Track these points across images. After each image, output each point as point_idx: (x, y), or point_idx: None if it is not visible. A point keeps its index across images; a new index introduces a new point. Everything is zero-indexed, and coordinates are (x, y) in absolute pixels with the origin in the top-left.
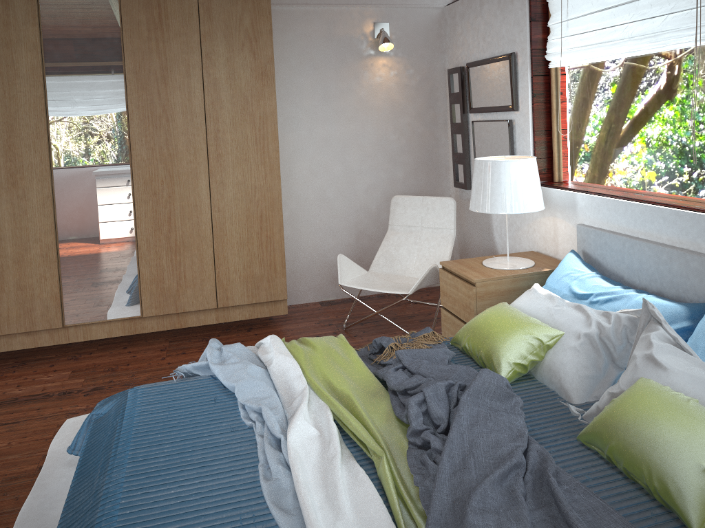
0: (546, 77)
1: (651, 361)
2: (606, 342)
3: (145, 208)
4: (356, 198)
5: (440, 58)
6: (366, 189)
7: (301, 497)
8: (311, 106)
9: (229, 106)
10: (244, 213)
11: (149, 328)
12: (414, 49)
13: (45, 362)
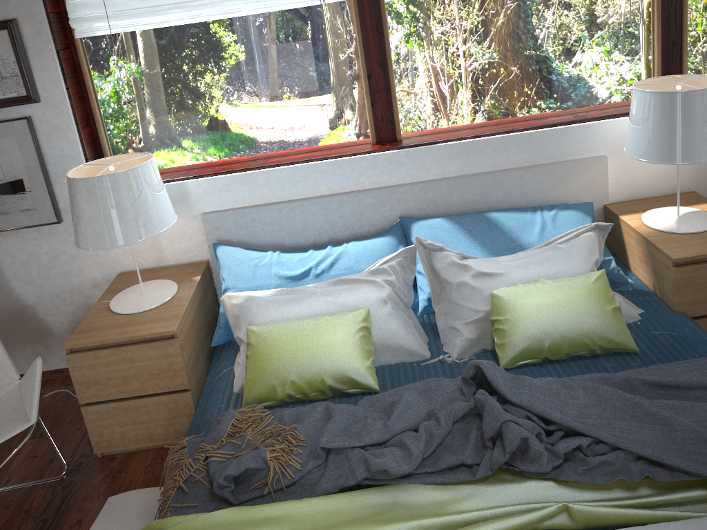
0: (69, 50)
1: (484, 276)
2: (397, 293)
3: None
4: None
5: None
6: None
7: None
8: None
9: None
10: None
11: None
12: None
13: None
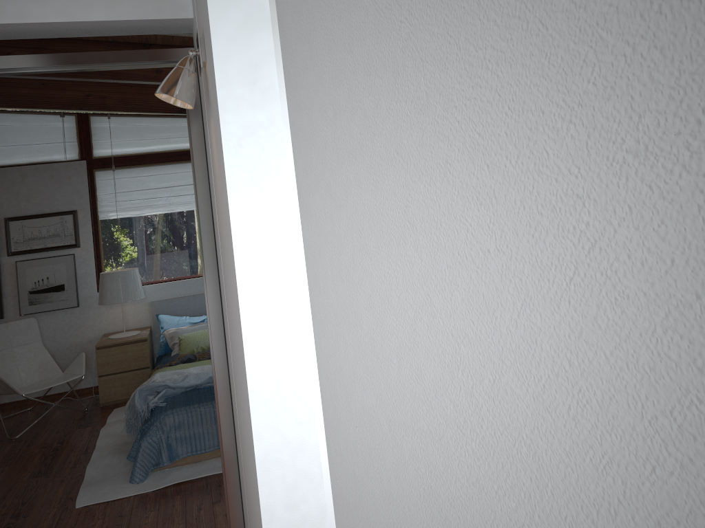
0: (94, 225)
1: None
2: None
3: None
4: None
5: None
6: None
7: None
8: None
9: None
10: None
11: None
12: None
13: None
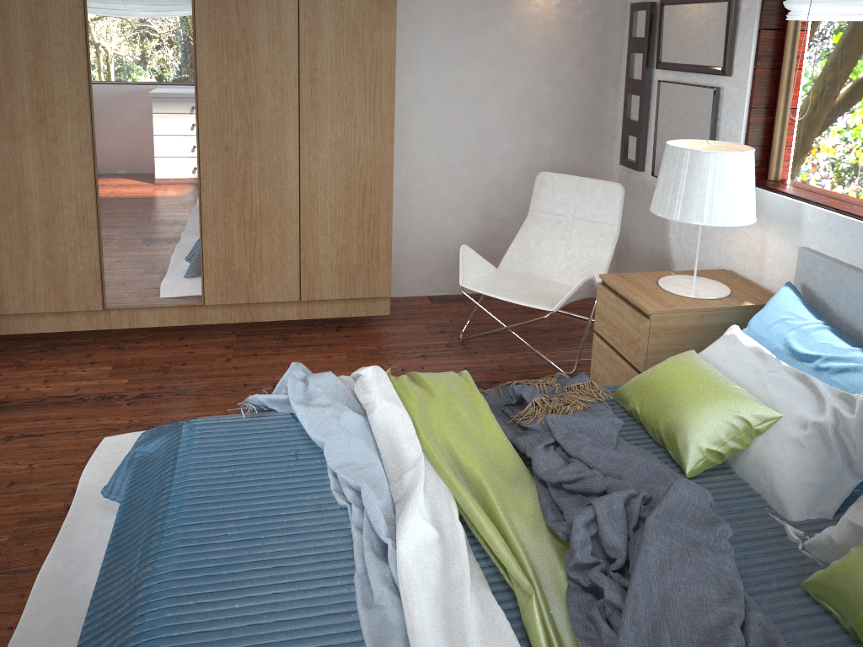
0: (779, 32)
1: None
2: (843, 438)
3: (213, 167)
4: (488, 168)
5: None
6: (502, 157)
7: None
8: (440, 40)
9: (332, 37)
10: (342, 183)
11: (212, 319)
12: None
13: (81, 349)
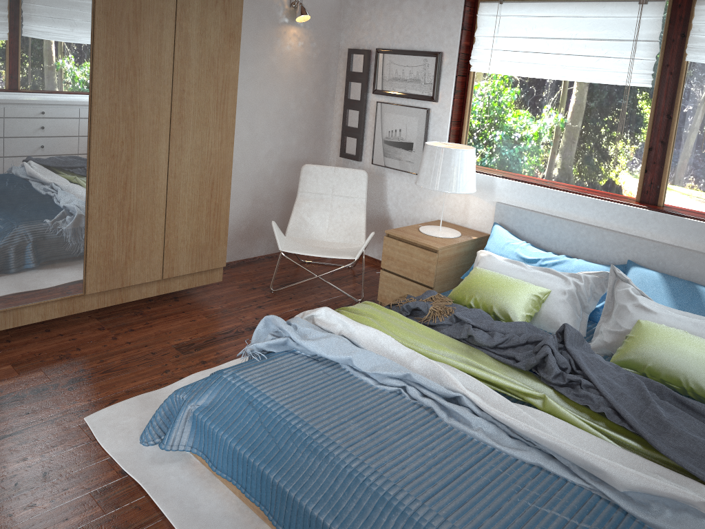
0: (464, 77)
1: (641, 308)
2: (580, 296)
3: (101, 172)
4: (257, 163)
5: (337, 35)
6: (266, 154)
7: (545, 435)
8: None
9: (197, 66)
10: (197, 180)
11: (88, 307)
12: (319, 24)
13: None
